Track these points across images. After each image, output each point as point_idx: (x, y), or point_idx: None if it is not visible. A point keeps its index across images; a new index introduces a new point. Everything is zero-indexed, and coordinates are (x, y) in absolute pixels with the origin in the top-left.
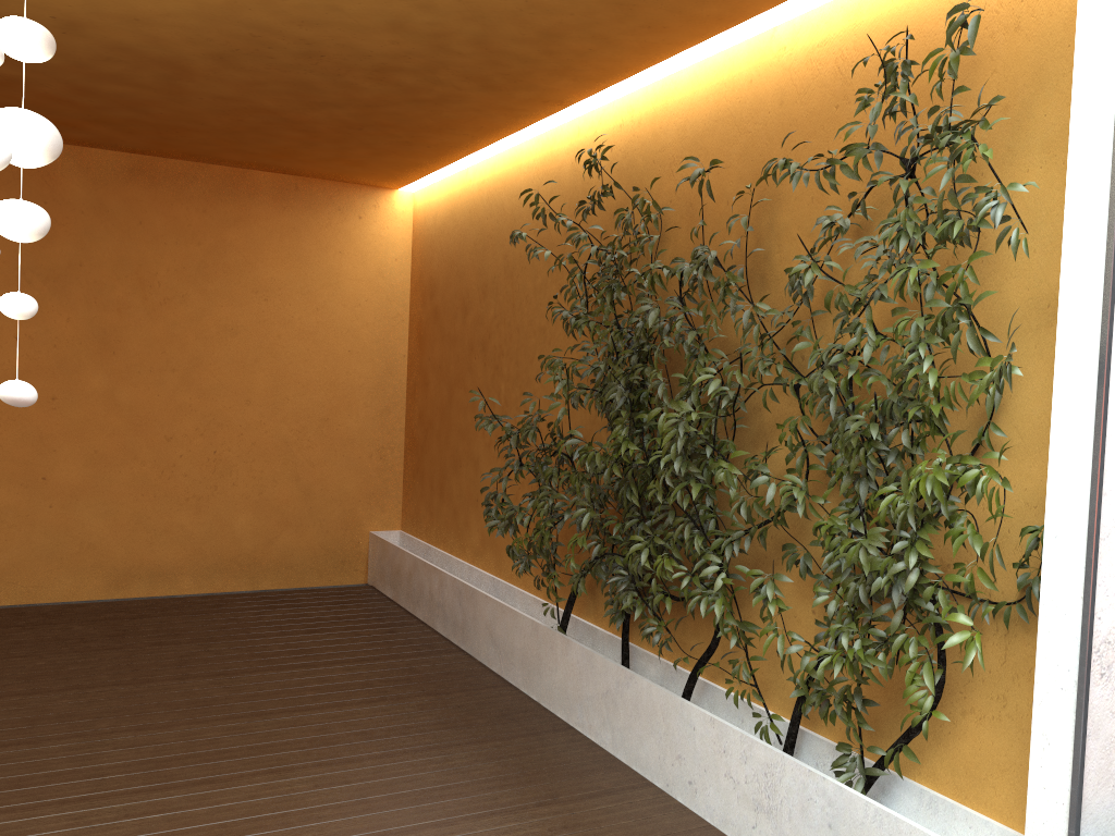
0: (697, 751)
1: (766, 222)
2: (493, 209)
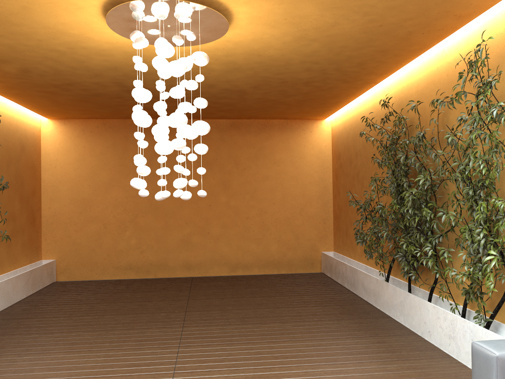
0: (430, 319)
1: (445, 119)
2: (357, 123)
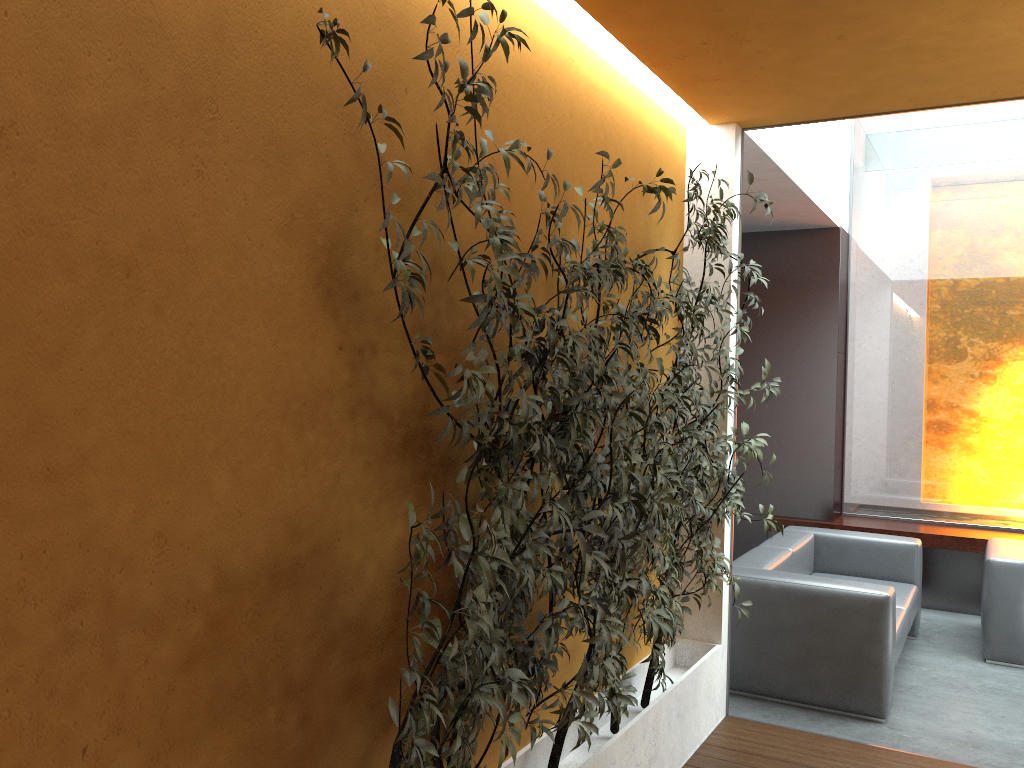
0: None
1: (561, 230)
2: None
